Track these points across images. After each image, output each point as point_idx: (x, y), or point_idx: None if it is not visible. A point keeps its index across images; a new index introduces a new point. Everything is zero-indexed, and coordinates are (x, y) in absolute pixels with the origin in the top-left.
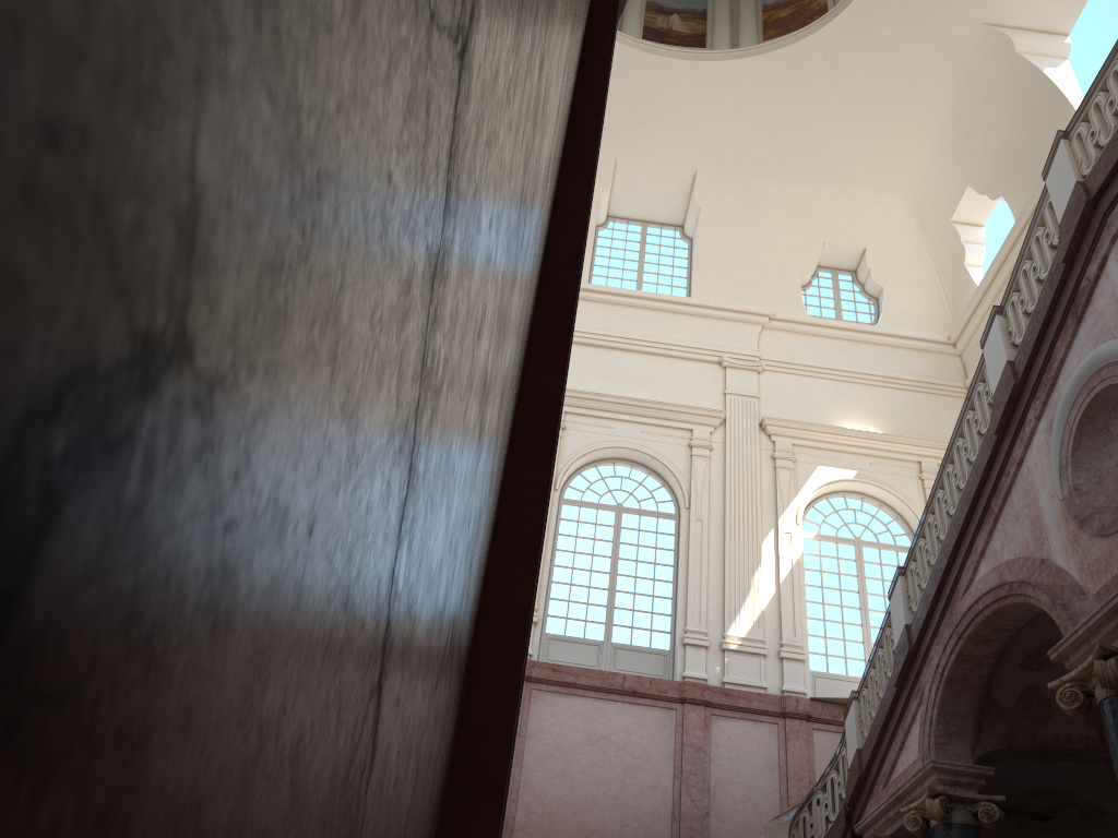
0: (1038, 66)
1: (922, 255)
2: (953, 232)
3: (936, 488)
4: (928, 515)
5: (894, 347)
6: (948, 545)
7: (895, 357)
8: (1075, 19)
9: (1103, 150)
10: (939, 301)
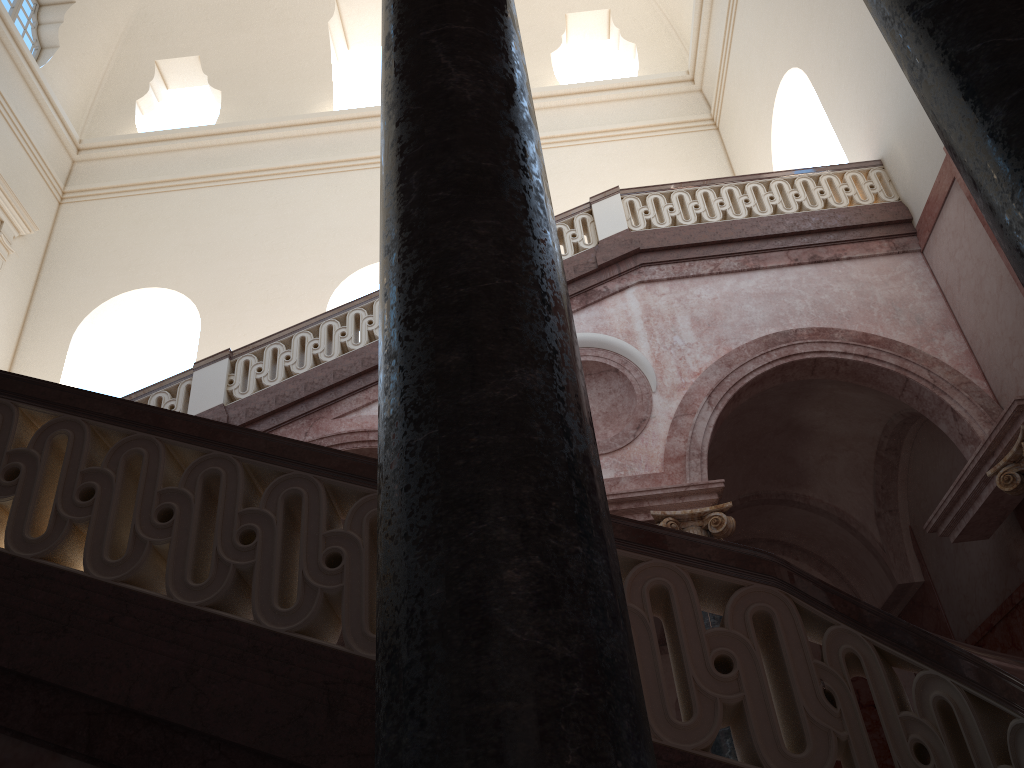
0: (331, 48)
1: (104, 57)
2: (150, 71)
3: (330, 316)
4: (306, 331)
5: (39, 105)
6: (343, 370)
7: (33, 114)
8: (362, 47)
9: (655, 228)
10: (85, 104)
